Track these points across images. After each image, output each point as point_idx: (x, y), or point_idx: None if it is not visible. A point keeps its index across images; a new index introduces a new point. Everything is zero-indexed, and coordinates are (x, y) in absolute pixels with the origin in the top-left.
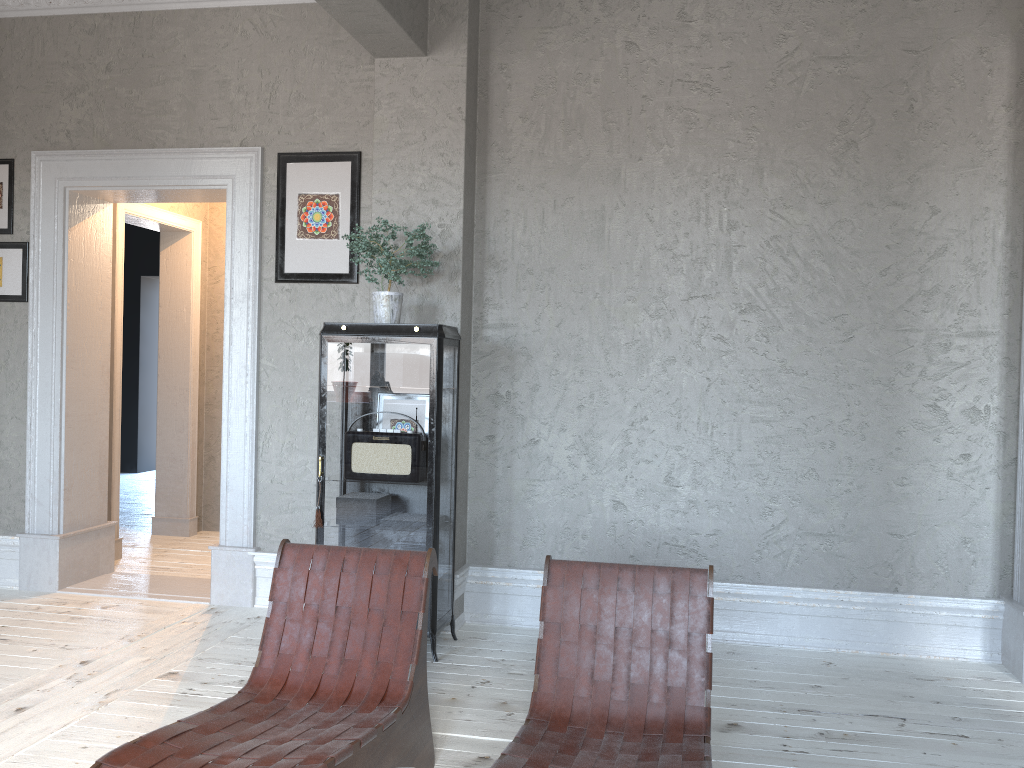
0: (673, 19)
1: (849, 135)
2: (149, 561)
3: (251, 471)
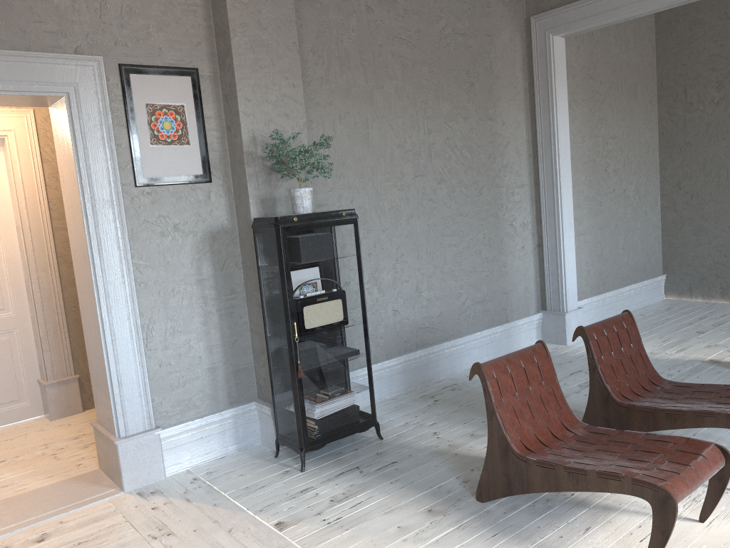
0: None
1: (470, 80)
2: None
3: (142, 362)
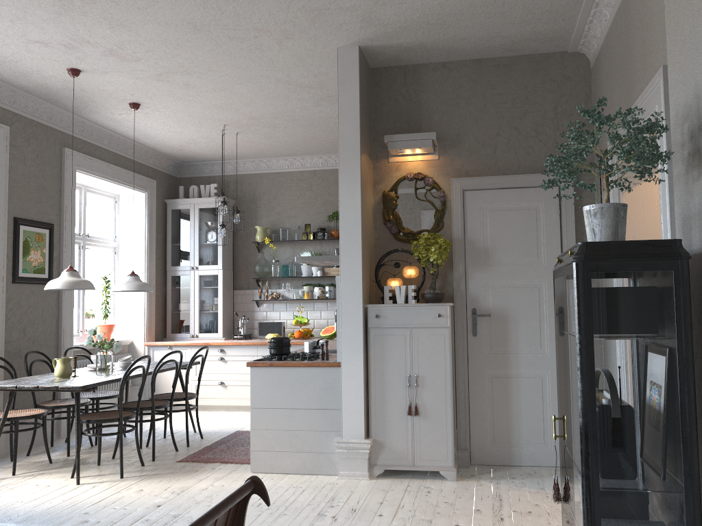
0: None
1: None
2: None
3: None
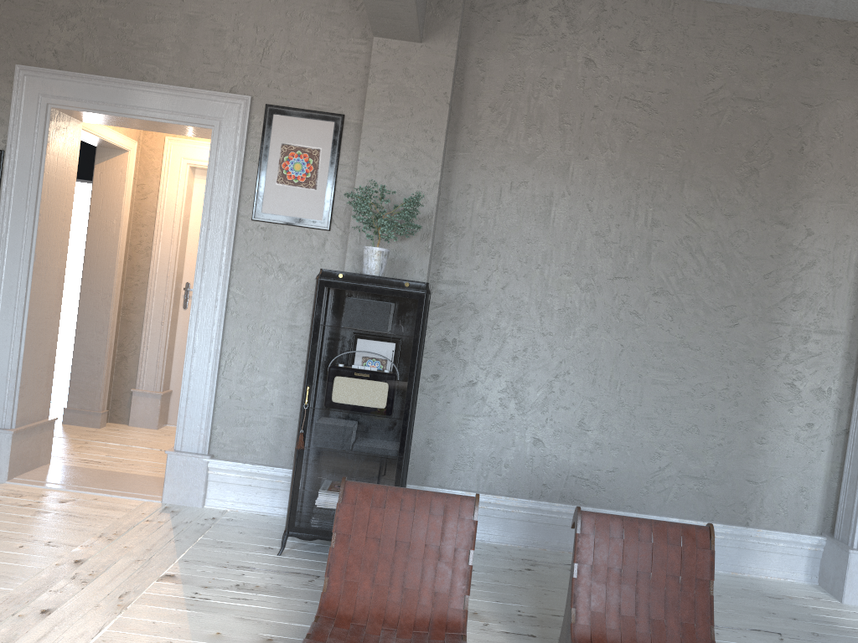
0: (626, 46)
1: (753, 164)
2: (77, 453)
3: (212, 386)
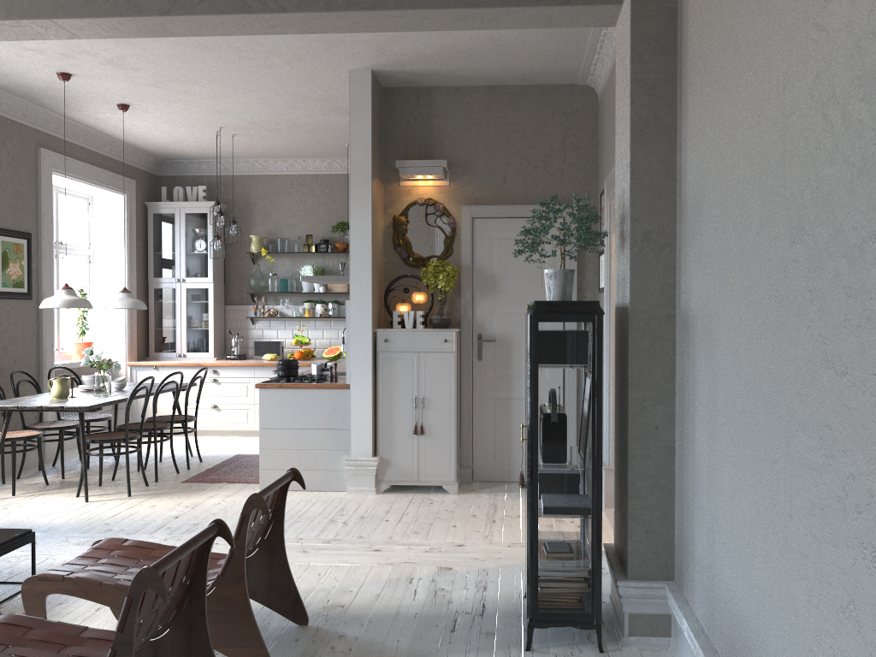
0: None
1: None
2: None
3: None
